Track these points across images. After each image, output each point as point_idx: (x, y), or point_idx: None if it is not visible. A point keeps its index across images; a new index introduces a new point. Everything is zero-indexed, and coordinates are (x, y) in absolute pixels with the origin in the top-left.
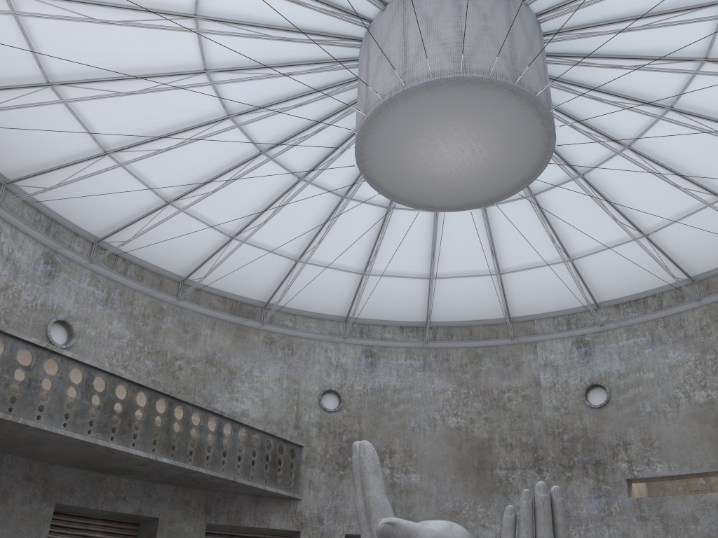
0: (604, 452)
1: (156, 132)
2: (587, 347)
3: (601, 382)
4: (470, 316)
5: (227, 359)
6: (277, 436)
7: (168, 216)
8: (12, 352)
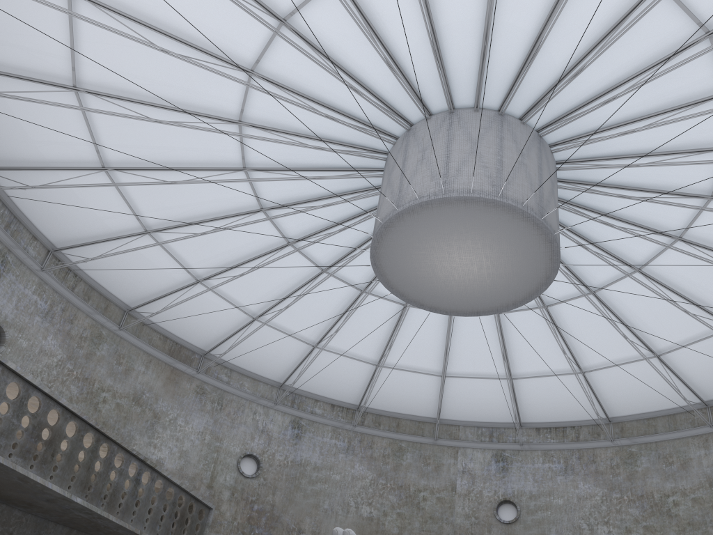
0: None
1: (163, 163)
2: (505, 463)
3: (513, 499)
4: (401, 408)
5: (154, 401)
6: (191, 493)
7: (145, 245)
8: None
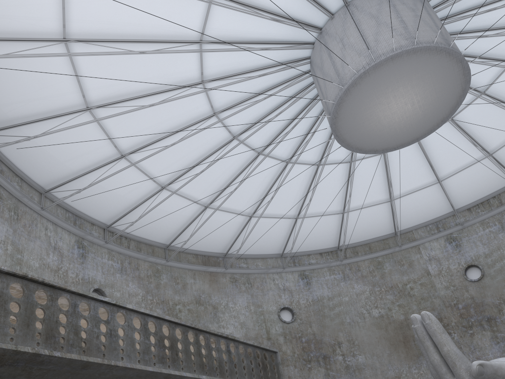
0: (491, 311)
1: (160, 134)
2: (456, 241)
3: (474, 263)
4: (367, 236)
5: (209, 298)
6: (261, 347)
7: (167, 196)
8: (95, 311)
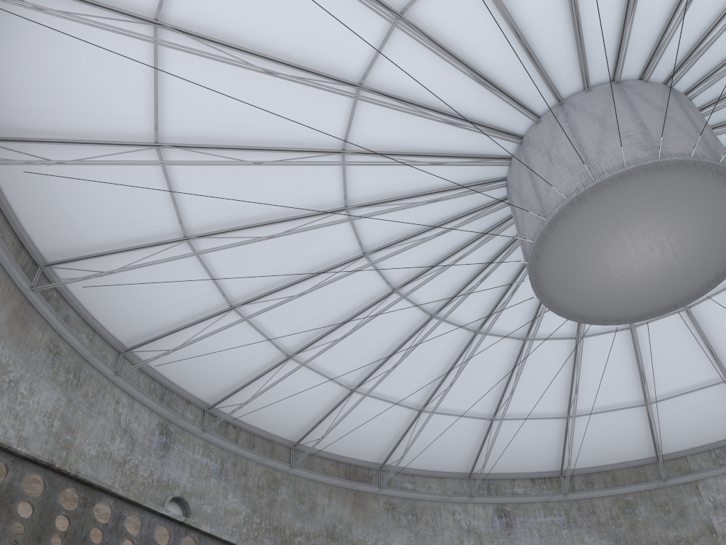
0: None
1: (285, 280)
2: None
3: None
4: (609, 458)
5: (348, 532)
6: None
7: (292, 369)
8: (150, 530)
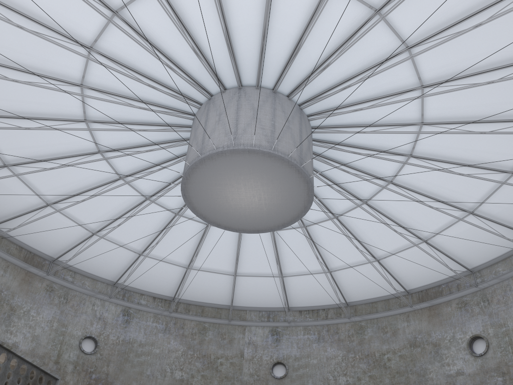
0: None
1: (19, 113)
2: (278, 336)
3: (283, 361)
4: (205, 299)
5: (11, 298)
6: (41, 368)
7: (4, 176)
8: None
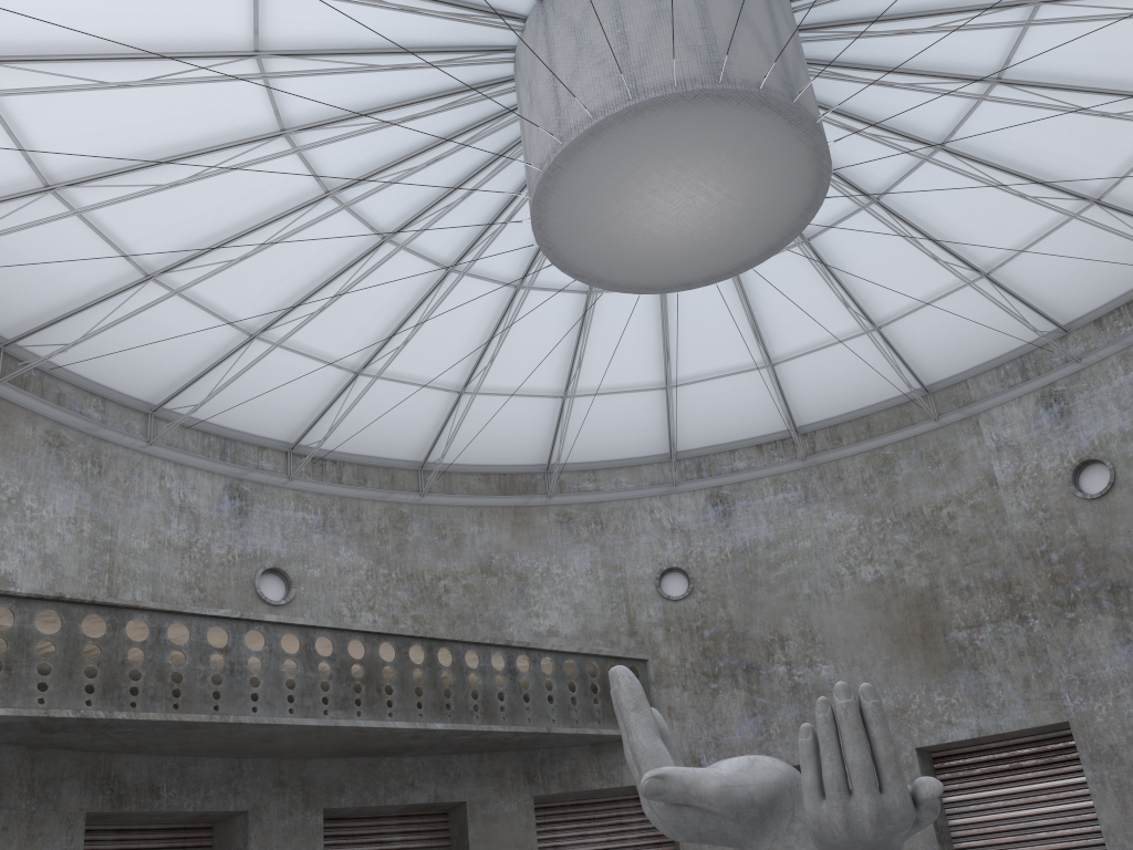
0: (1122, 568)
1: (302, 290)
2: (1063, 403)
3: (1095, 455)
4: (860, 401)
5: (510, 561)
6: (601, 654)
7: (360, 392)
8: (201, 635)
